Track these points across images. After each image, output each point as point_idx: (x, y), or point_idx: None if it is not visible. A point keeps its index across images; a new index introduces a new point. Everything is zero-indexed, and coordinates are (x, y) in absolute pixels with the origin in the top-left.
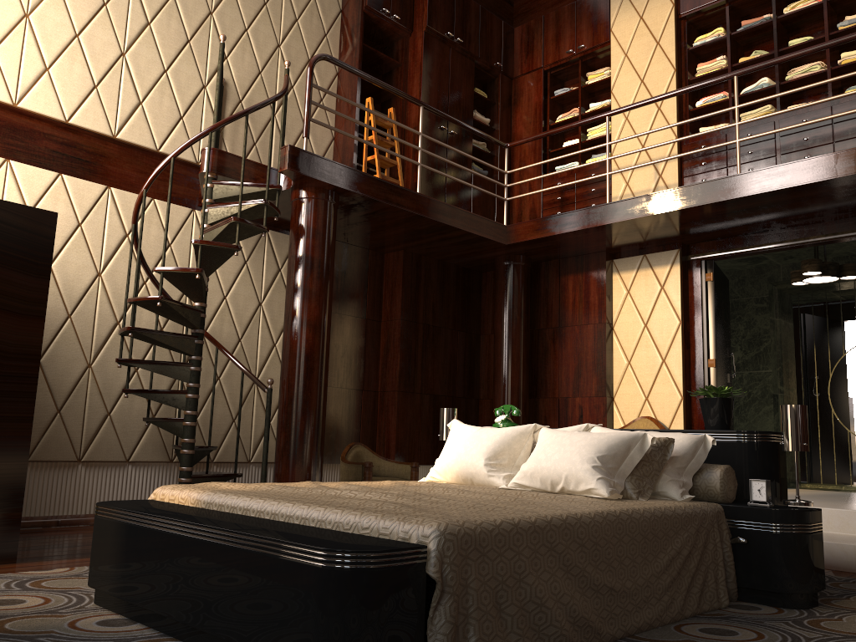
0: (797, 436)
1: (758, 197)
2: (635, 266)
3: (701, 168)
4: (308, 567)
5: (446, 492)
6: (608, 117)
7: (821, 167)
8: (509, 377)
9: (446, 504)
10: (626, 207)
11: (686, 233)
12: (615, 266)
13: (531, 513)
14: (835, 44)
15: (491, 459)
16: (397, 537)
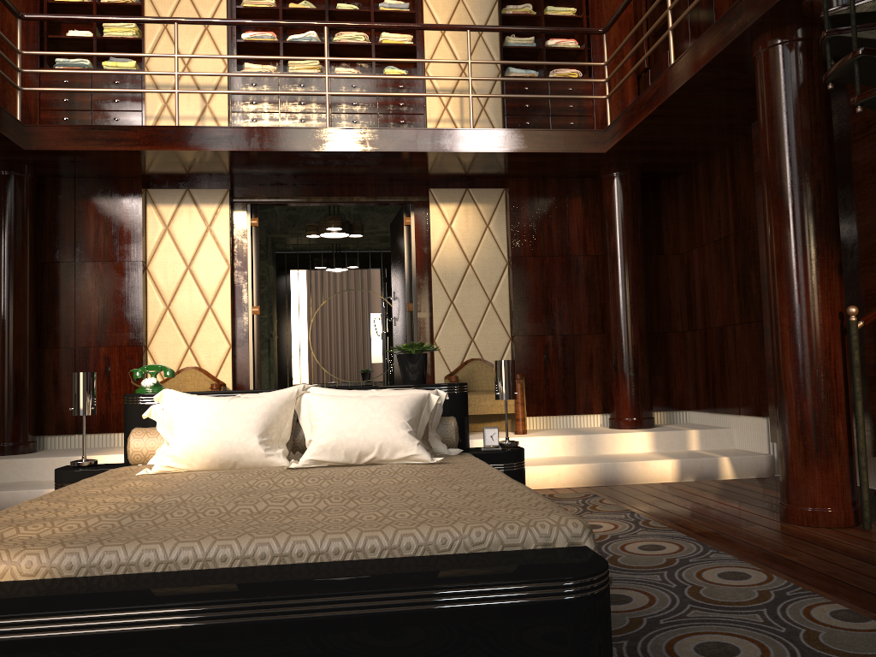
0: (512, 387)
1: (345, 154)
2: (177, 200)
3: (252, 107)
4: (553, 605)
5: (308, 483)
6: (177, 24)
7: (405, 139)
8: (15, 323)
9: (432, 497)
10: (204, 136)
11: (245, 174)
12: (150, 196)
13: (528, 491)
14: (417, 29)
15: (264, 435)
16: (536, 545)
